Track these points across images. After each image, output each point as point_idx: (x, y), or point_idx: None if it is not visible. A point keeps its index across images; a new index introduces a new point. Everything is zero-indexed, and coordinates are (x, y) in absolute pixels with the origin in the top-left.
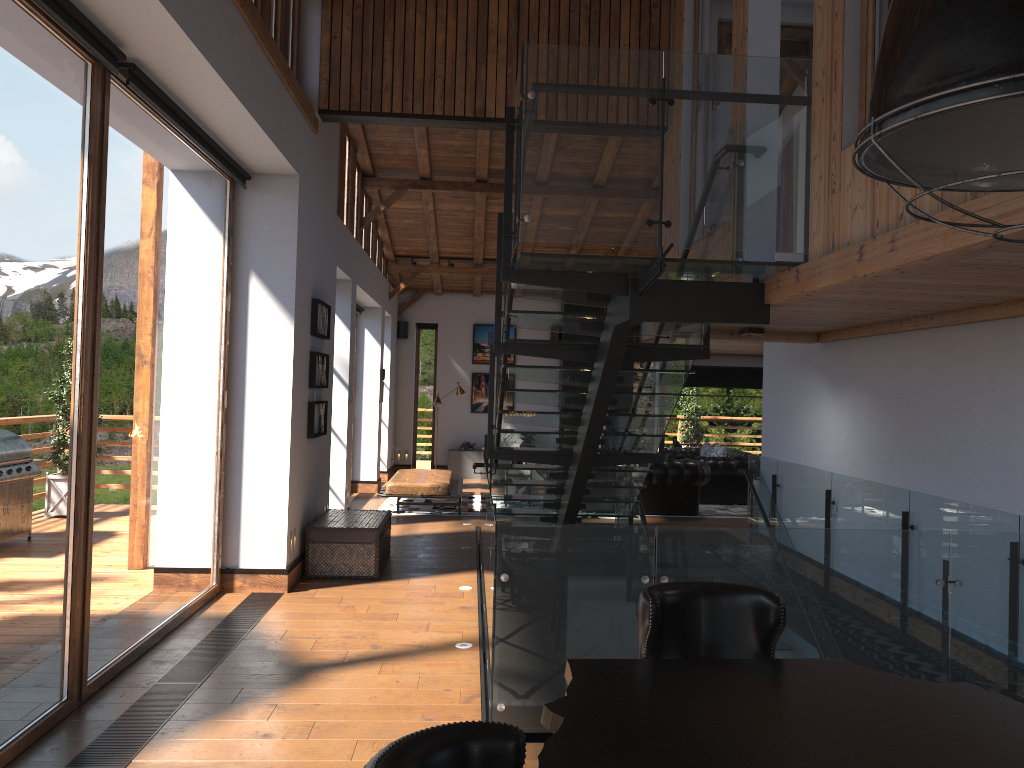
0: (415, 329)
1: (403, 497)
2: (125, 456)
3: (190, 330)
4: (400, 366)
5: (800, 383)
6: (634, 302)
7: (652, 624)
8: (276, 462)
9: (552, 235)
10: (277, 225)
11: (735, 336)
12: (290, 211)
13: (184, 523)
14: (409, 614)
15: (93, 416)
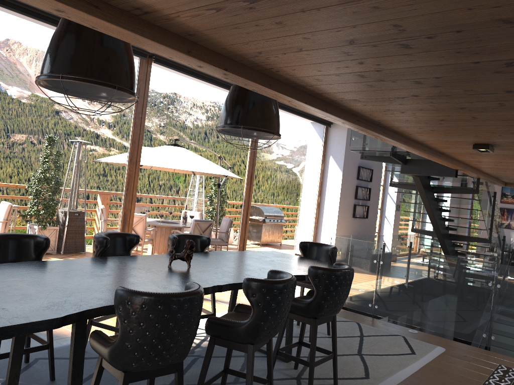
0: (471, 184)
1: None
2: (265, 209)
3: (300, 174)
4: None
5: None
6: (402, 167)
7: (299, 248)
8: (332, 223)
9: (360, 144)
10: (339, 139)
11: None
12: (344, 134)
13: (293, 236)
14: None
15: (250, 195)
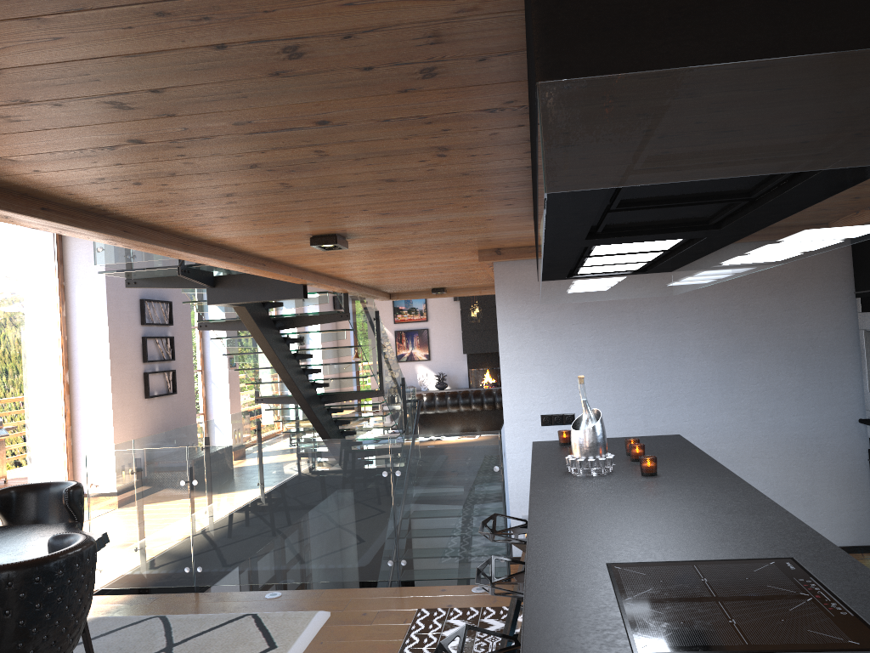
0: None
1: None
2: None
3: (11, 334)
4: None
5: None
6: (210, 293)
7: None
8: (104, 418)
9: (116, 258)
10: (91, 253)
11: (439, 294)
12: None
13: (19, 464)
14: None
15: None
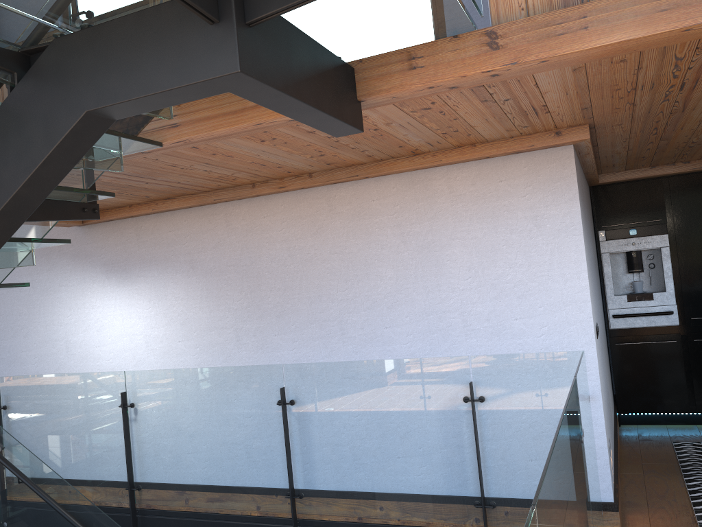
0: None
1: None
2: None
3: None
4: None
5: (37, 278)
6: (244, 37)
7: None
8: None
9: None
10: None
11: None
12: None
13: None
14: None
15: None
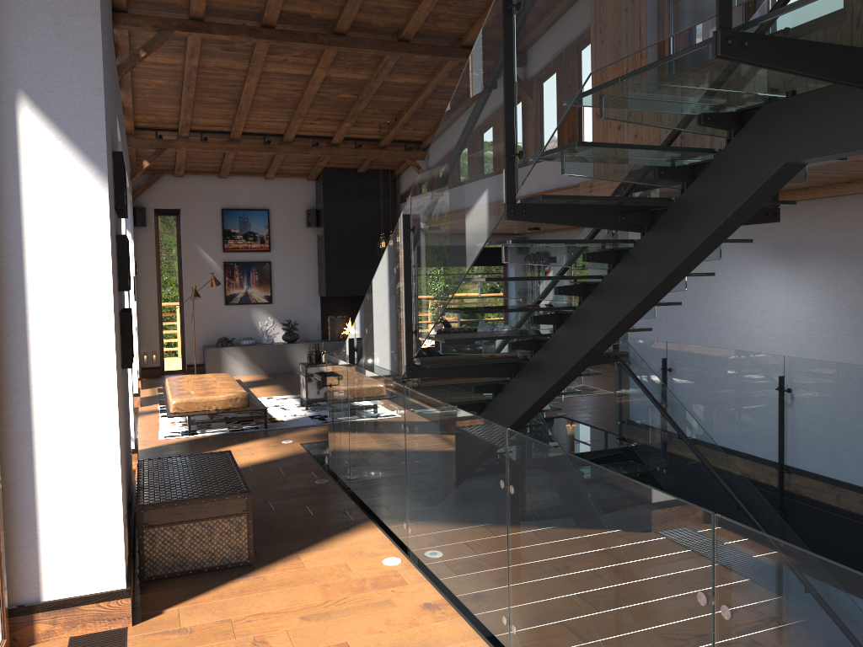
0: (154, 216)
1: (196, 415)
2: None
3: None
4: (139, 258)
5: None
6: None
7: None
8: (95, 419)
9: None
10: (62, 14)
11: None
12: None
13: None
14: (366, 642)
15: None
